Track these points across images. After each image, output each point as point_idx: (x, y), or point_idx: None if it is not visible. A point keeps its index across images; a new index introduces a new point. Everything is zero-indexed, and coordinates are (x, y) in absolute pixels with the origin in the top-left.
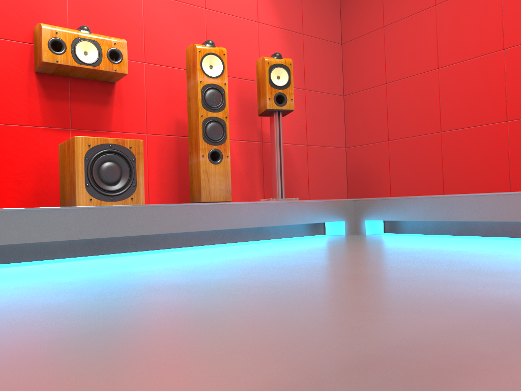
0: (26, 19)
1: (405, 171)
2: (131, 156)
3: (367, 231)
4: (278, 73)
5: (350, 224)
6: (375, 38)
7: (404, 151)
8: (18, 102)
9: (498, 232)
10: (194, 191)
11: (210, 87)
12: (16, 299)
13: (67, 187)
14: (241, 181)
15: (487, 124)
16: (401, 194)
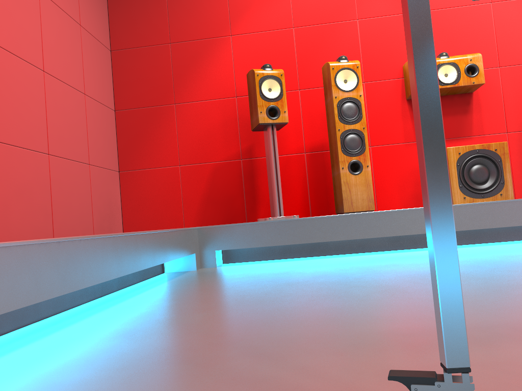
0: (396, 60)
1: None
2: (496, 157)
3: None
4: None
5: None
6: None
7: None
8: (396, 126)
9: None
10: None
11: None
12: None
13: None
14: None
15: None
16: None
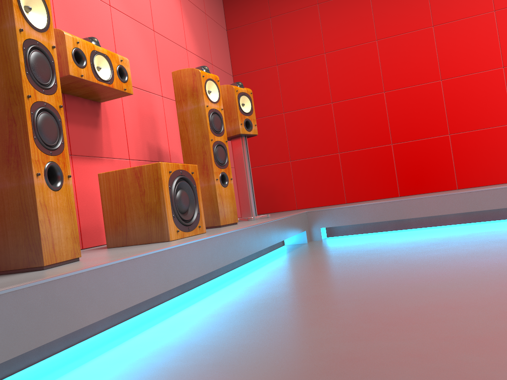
0: None
1: (309, 186)
2: (193, 182)
3: (322, 237)
4: (243, 100)
5: (307, 233)
6: (268, 74)
7: (307, 170)
8: None
9: (426, 224)
10: None
11: (214, 112)
12: (410, 315)
13: (137, 221)
14: None
15: (376, 146)
16: (307, 205)
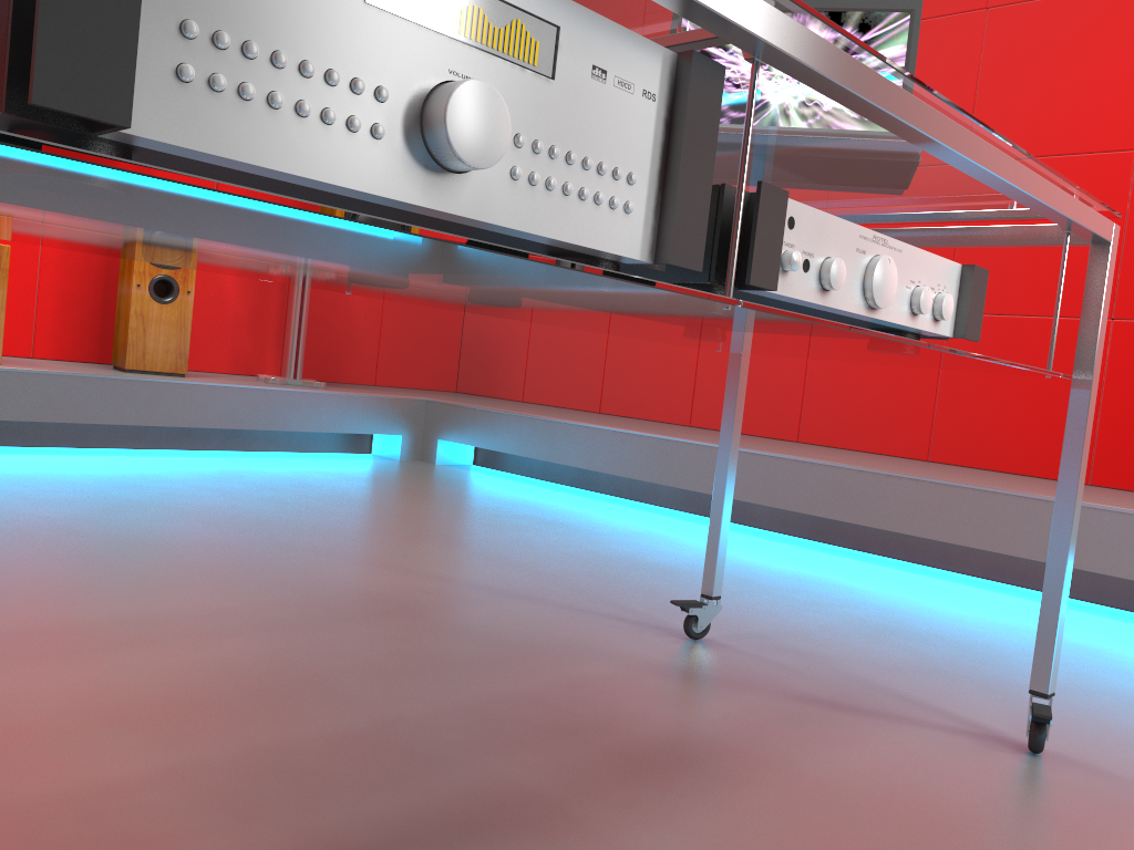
0: None
1: (550, 358)
2: None
3: (438, 458)
4: None
5: (413, 442)
6: None
7: None
8: None
9: (623, 491)
10: (119, 346)
11: None
12: None
13: None
14: (236, 333)
15: None
16: (539, 397)
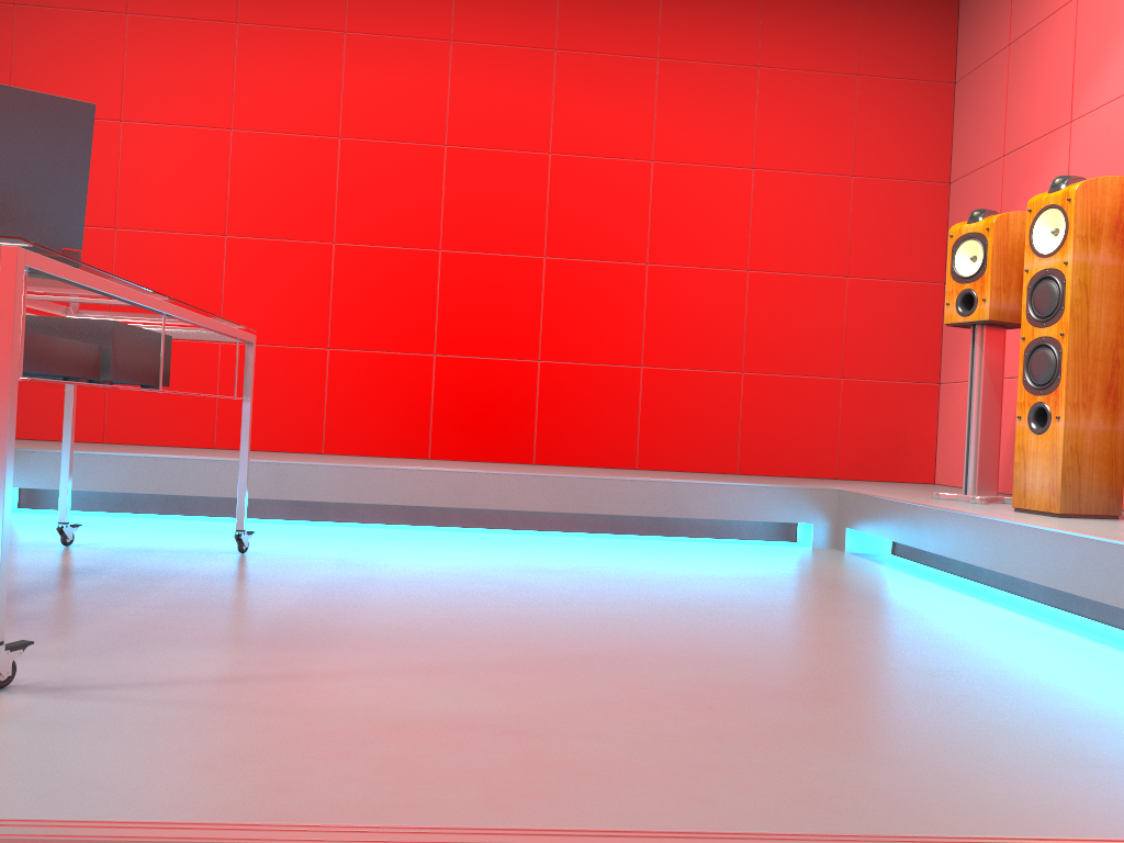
0: None
1: None
2: None
3: None
4: None
5: None
6: None
7: None
8: None
9: None
10: None
11: None
12: (704, 590)
13: None
14: None
15: None
16: None
